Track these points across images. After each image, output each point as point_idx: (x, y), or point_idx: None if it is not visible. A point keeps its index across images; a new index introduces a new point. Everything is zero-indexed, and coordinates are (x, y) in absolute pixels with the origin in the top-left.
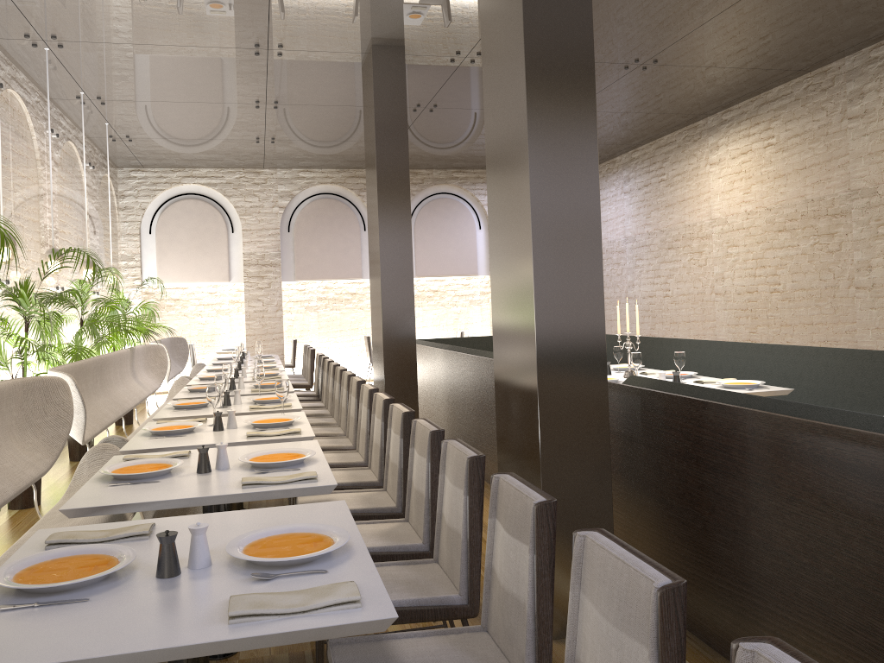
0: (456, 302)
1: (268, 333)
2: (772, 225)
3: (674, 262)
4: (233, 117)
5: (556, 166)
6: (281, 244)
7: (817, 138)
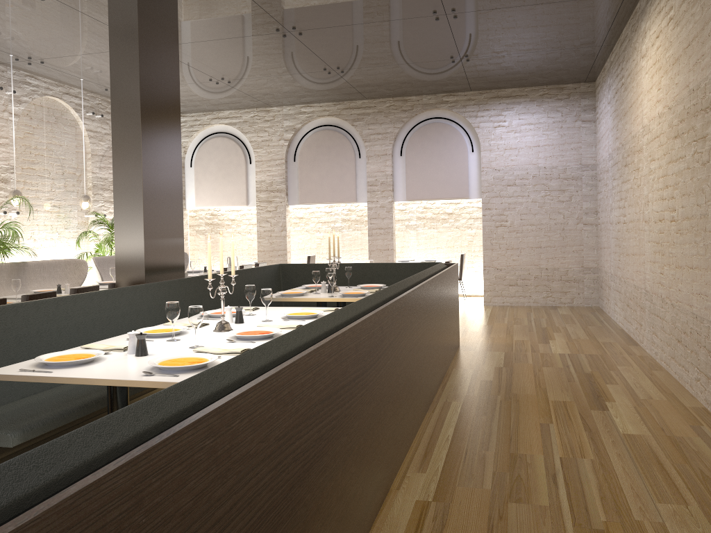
0: (470, 225)
1: (274, 250)
2: (671, 130)
3: (627, 182)
4: None
5: None
6: (288, 173)
7: None
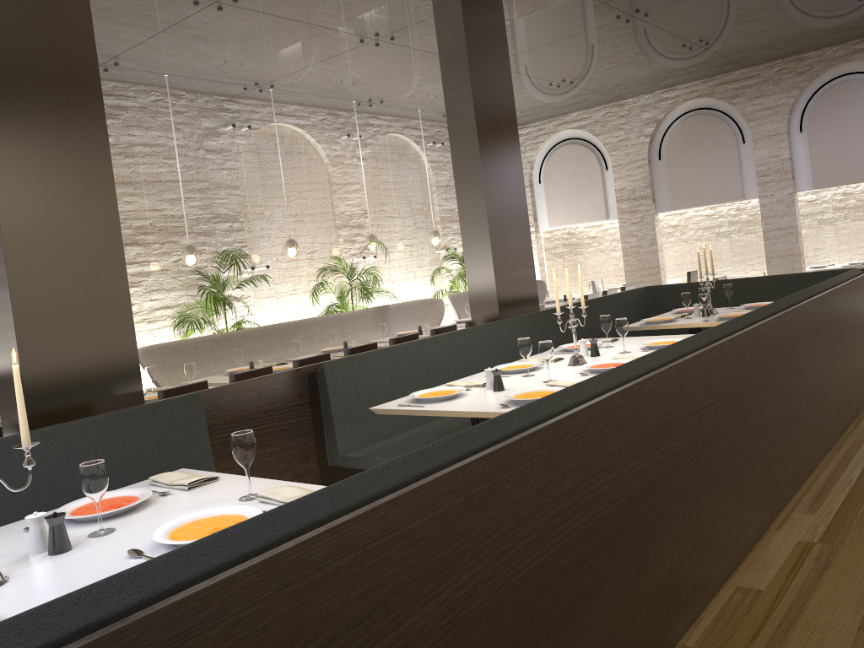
0: None
1: (644, 268)
2: None
3: None
4: None
5: None
6: (653, 174)
7: None
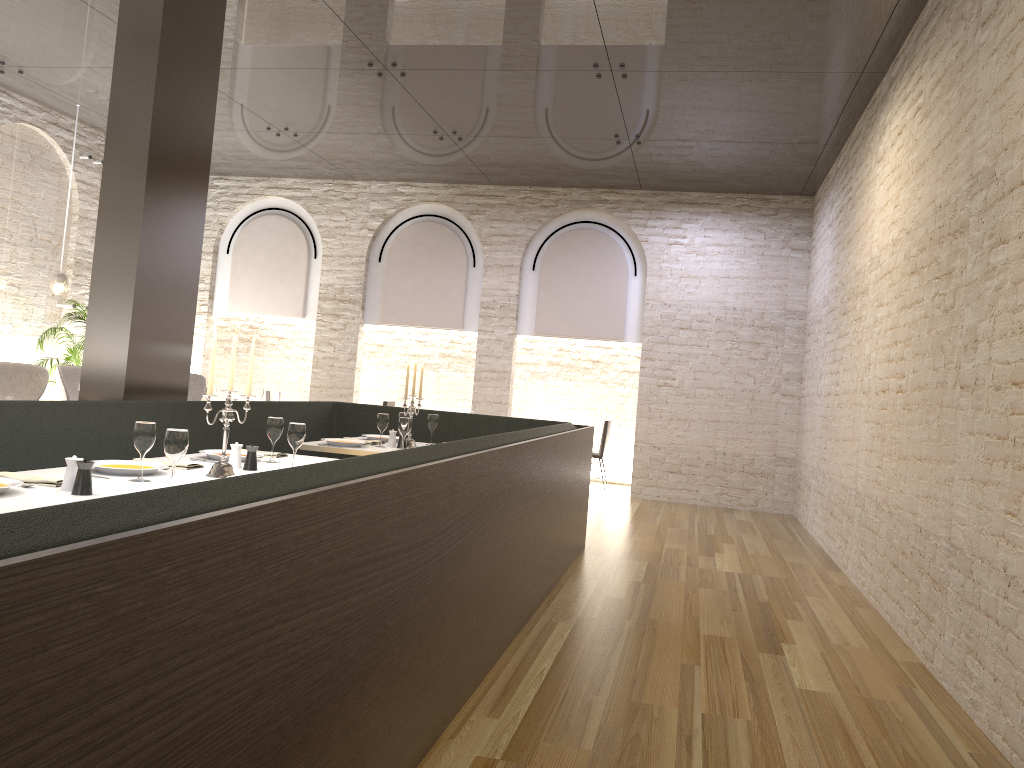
0: (623, 380)
1: (335, 387)
2: (907, 263)
3: (845, 337)
4: None
5: None
6: (369, 277)
7: (954, 79)
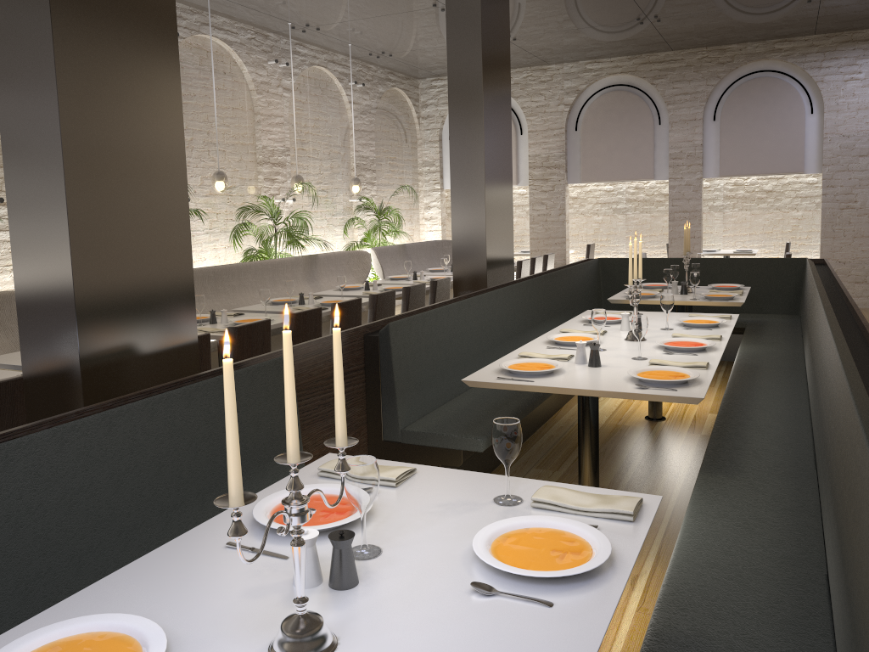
0: (796, 205)
1: (550, 238)
2: None
3: None
4: (439, 23)
5: (21, 112)
6: (568, 144)
7: None
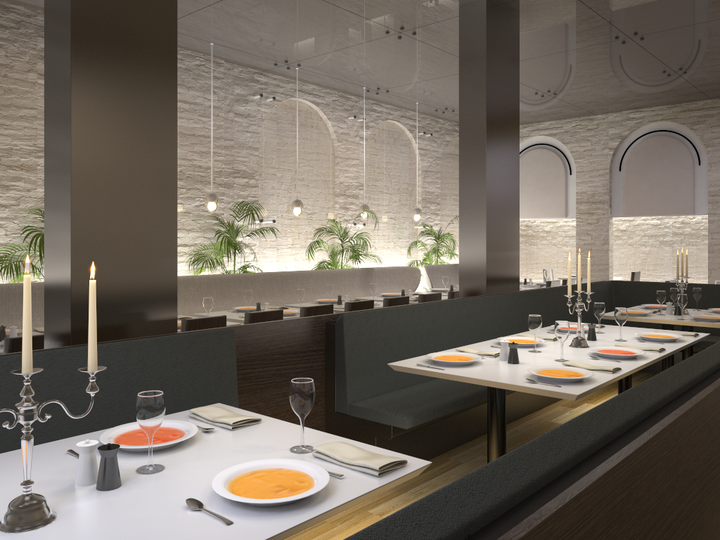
0: None
1: (594, 264)
2: None
3: None
4: None
5: (54, 142)
6: (612, 183)
7: None
